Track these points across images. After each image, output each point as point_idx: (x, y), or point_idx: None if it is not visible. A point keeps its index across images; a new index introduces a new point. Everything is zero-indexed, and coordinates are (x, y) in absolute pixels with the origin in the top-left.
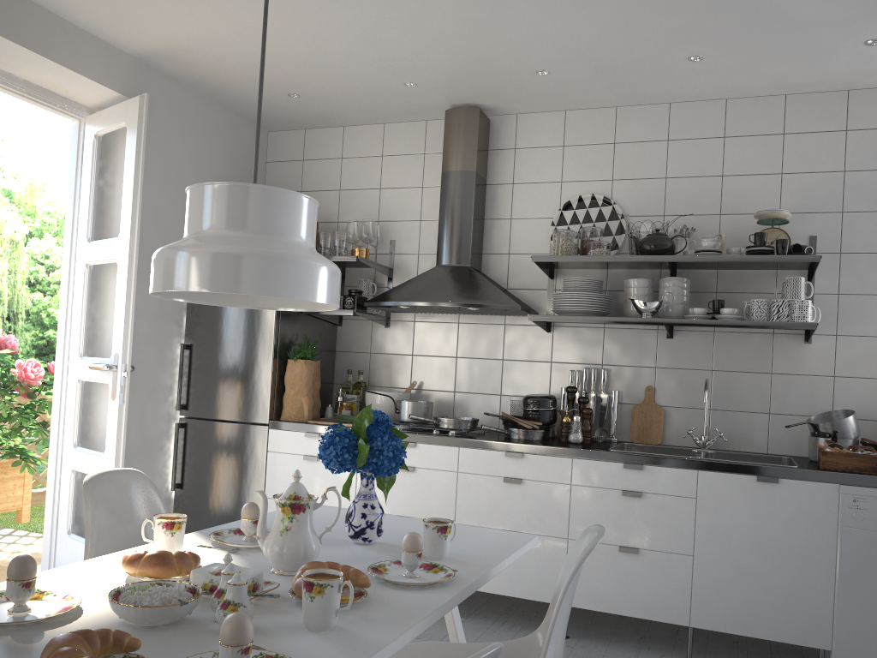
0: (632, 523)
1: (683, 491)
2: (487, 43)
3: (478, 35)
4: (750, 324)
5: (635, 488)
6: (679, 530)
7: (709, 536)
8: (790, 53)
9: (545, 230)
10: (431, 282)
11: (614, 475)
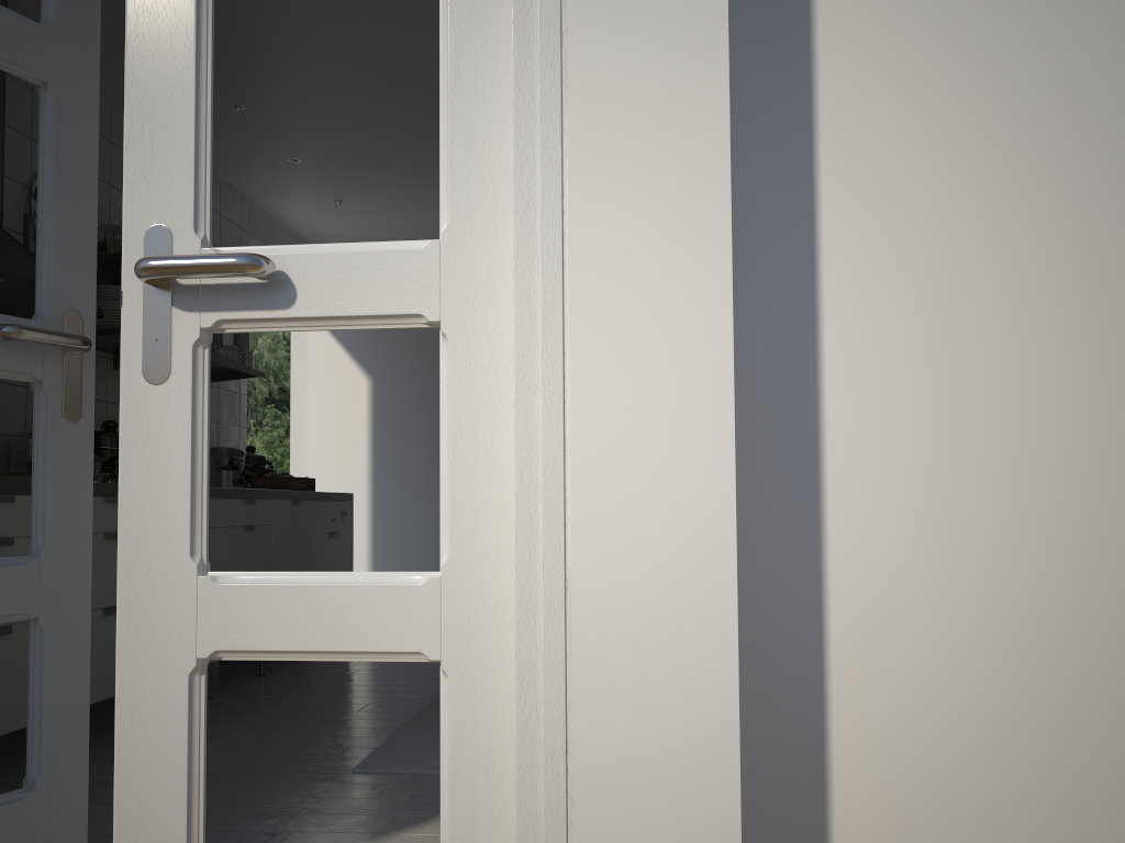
0: (249, 558)
1: (268, 519)
2: (233, 8)
3: (252, 4)
4: (243, 368)
5: (250, 523)
6: (267, 556)
7: (278, 557)
8: (264, 138)
9: (19, 200)
10: (12, 247)
11: (241, 511)
